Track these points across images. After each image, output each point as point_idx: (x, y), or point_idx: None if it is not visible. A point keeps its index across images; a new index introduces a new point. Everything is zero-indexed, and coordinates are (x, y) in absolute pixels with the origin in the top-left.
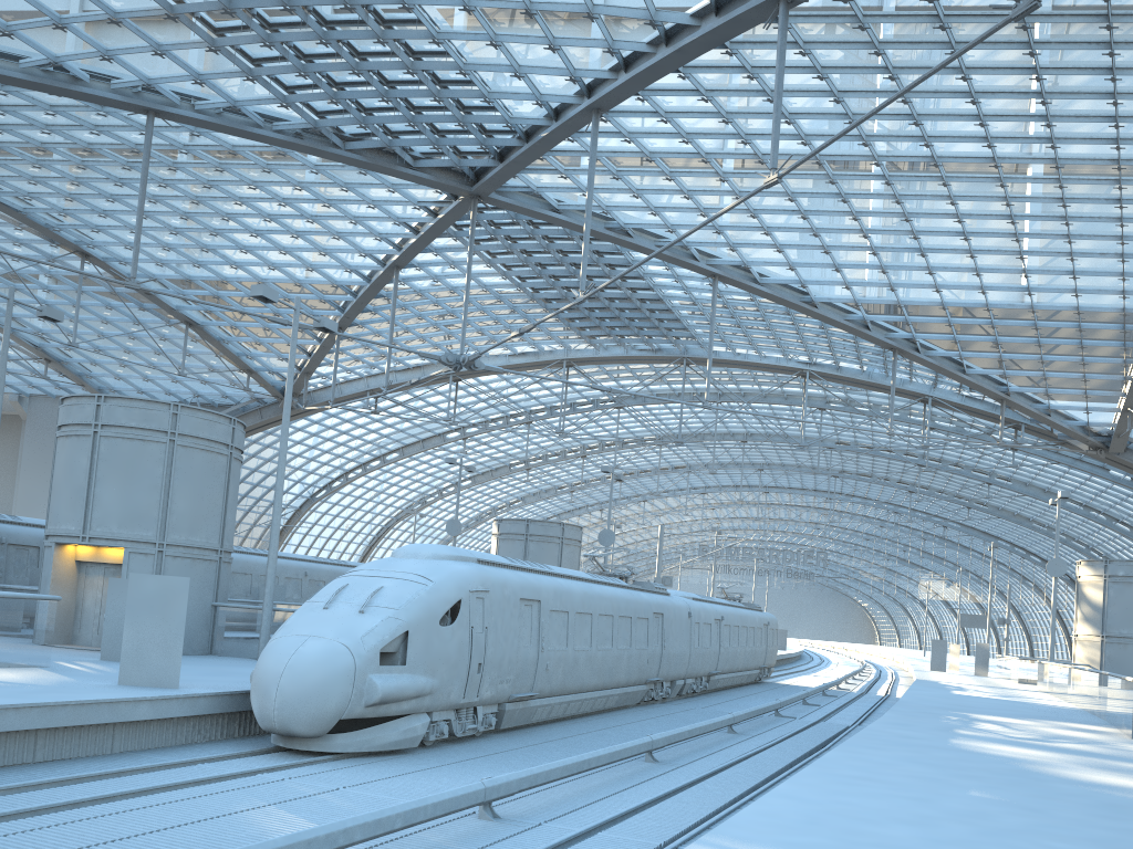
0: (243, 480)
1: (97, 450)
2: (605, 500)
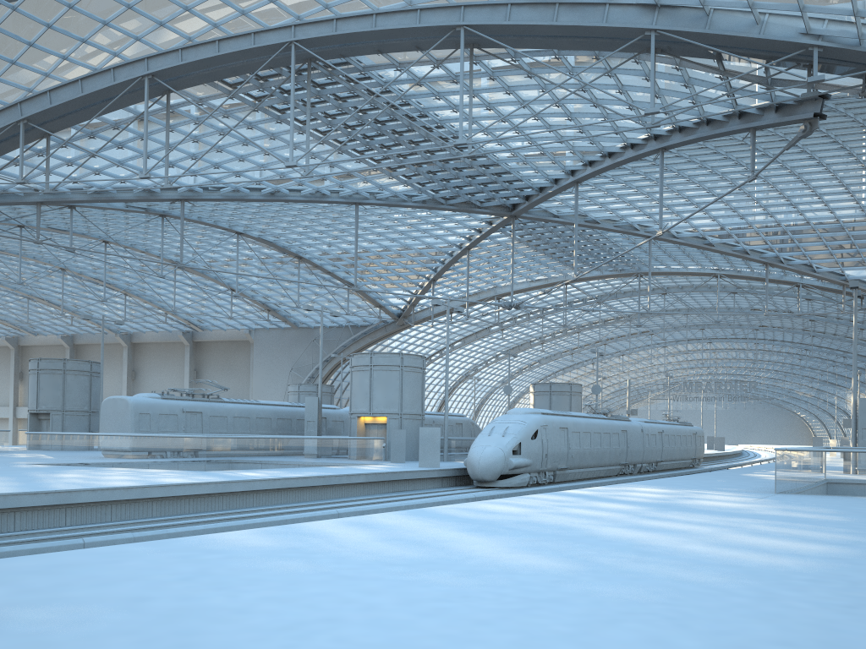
0: None
1: (372, 376)
2: (595, 356)
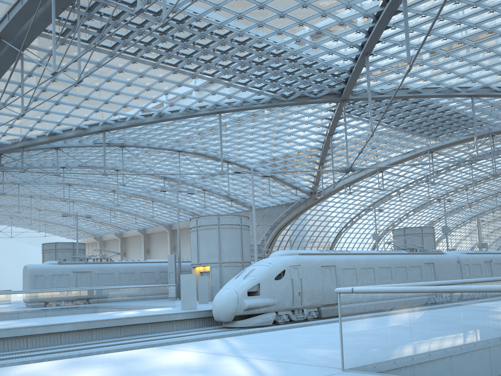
0: (308, 230)
1: (198, 234)
2: (493, 207)
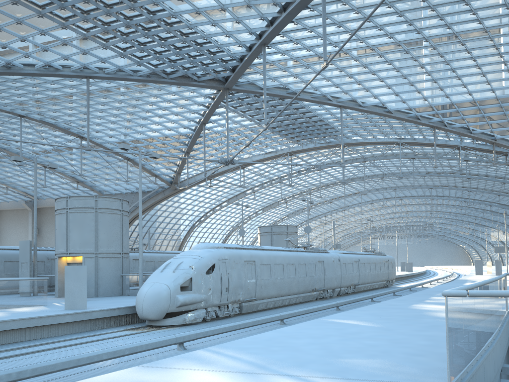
0: (162, 221)
1: (68, 218)
2: (326, 212)
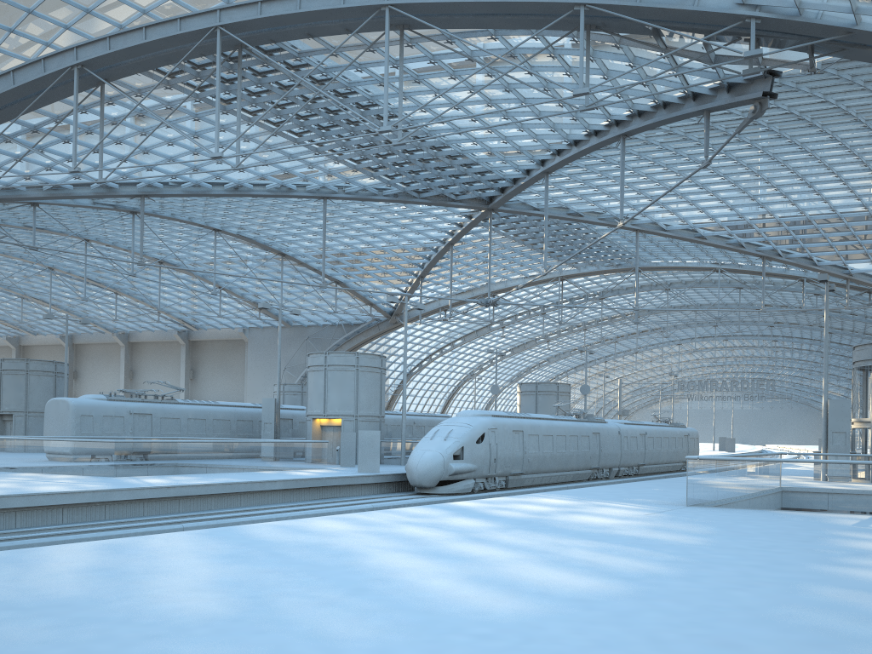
0: None
1: (327, 376)
2: (607, 355)
